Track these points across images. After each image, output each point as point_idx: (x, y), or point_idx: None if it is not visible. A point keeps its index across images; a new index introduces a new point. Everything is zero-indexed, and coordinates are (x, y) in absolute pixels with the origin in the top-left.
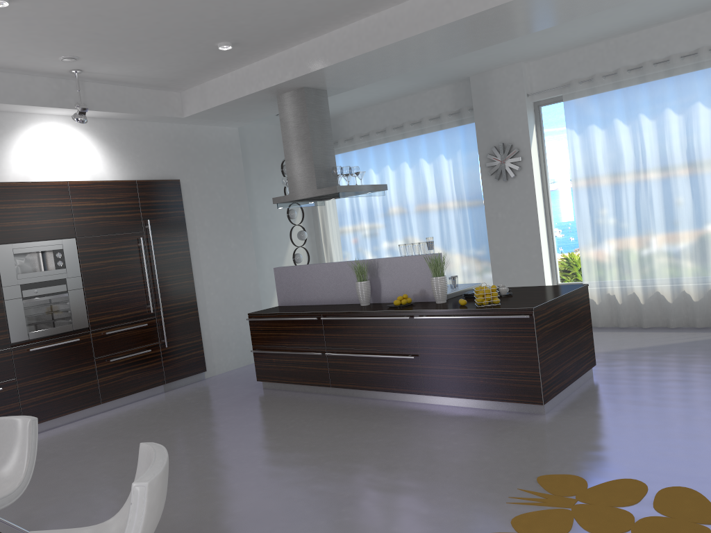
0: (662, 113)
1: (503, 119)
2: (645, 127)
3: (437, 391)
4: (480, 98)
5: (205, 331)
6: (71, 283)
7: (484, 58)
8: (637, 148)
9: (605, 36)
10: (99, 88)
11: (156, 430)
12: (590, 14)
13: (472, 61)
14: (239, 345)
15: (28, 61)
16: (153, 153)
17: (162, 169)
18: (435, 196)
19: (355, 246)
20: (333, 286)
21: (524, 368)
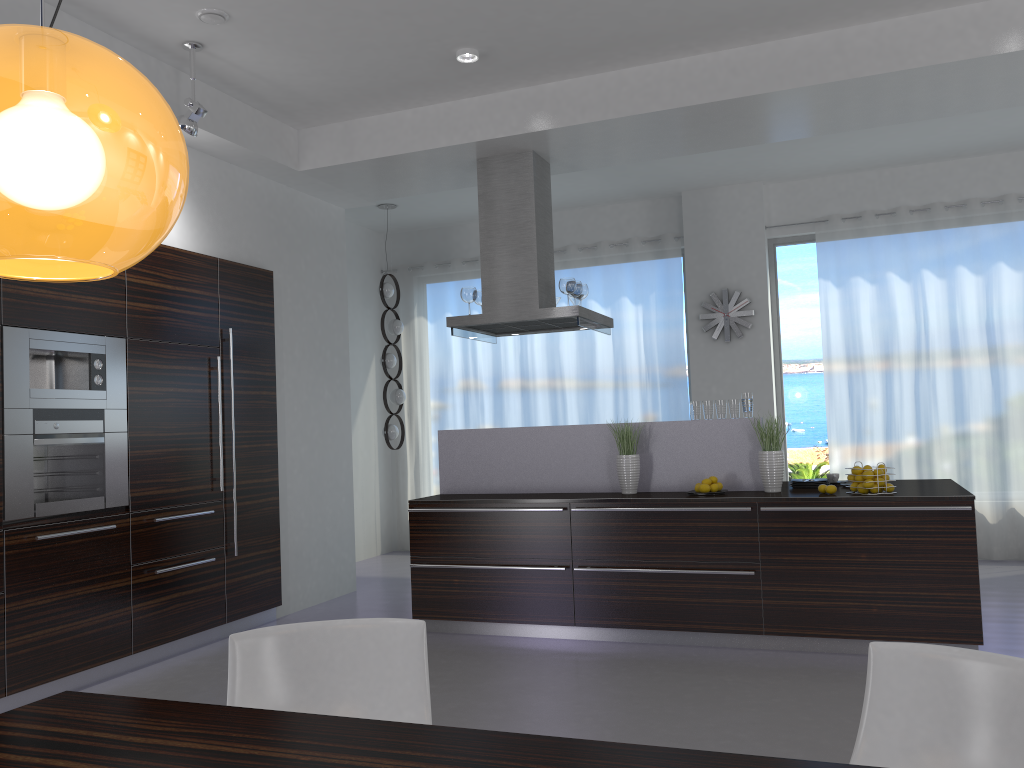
0: (953, 271)
1: (729, 256)
2: (929, 287)
3: (790, 627)
4: (696, 224)
5: (282, 534)
6: (110, 419)
7: (732, 165)
8: (918, 314)
9: (885, 162)
10: (199, 89)
11: None
12: (979, 111)
13: (714, 166)
14: (322, 564)
15: (140, 3)
16: (240, 220)
17: (249, 249)
18: (610, 355)
19: (464, 423)
20: (558, 464)
21: (953, 587)
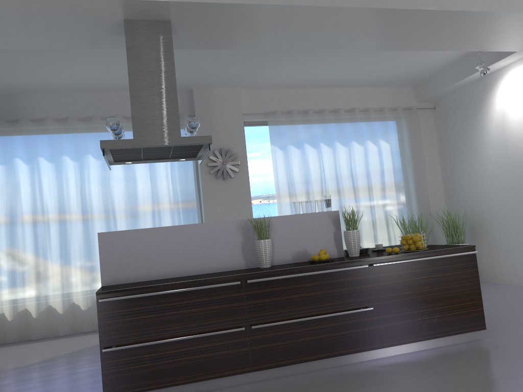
0: (334, 144)
1: (223, 129)
2: (324, 152)
3: (393, 340)
4: (203, 108)
5: None
6: None
7: (236, 72)
8: (320, 166)
9: (303, 84)
10: None
11: None
12: (401, 50)
13: (227, 71)
14: None
15: None
16: None
17: None
18: (149, 189)
19: (34, 240)
20: (205, 252)
21: (470, 299)
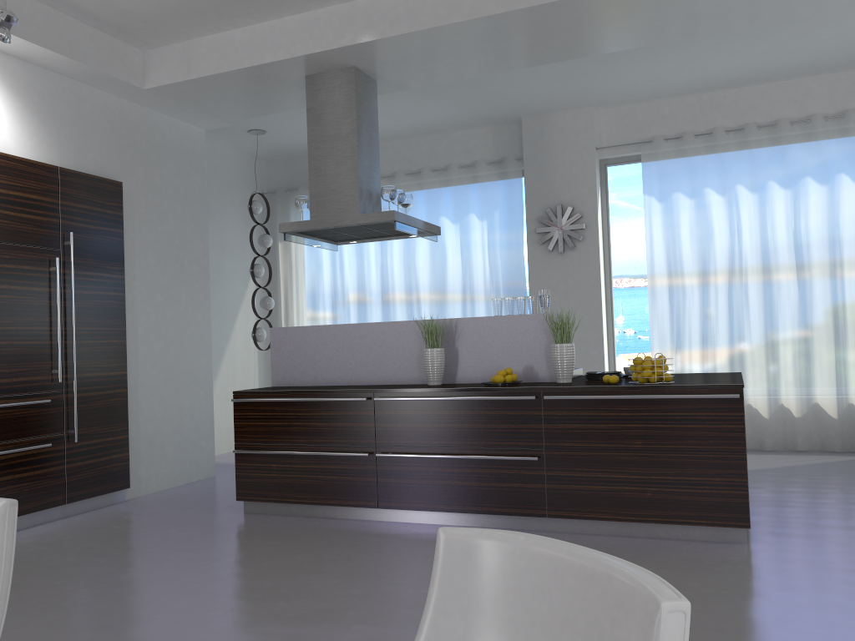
0: (764, 186)
1: (564, 175)
2: (743, 201)
3: (571, 510)
4: (534, 146)
5: (133, 424)
6: None
7: (561, 89)
8: (732, 225)
9: (703, 86)
10: (27, 4)
11: (91, 574)
12: (770, 22)
13: (544, 90)
14: (178, 451)
15: None
16: (88, 134)
17: (97, 161)
18: (459, 266)
19: None
20: (375, 358)
21: (723, 473)
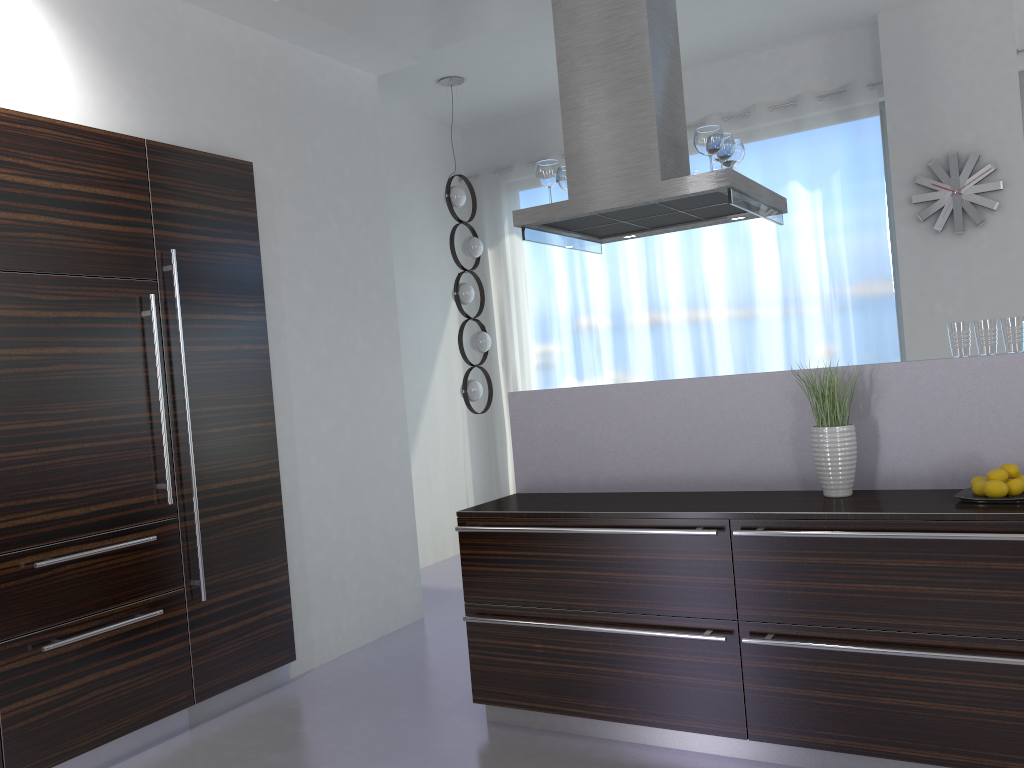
0: None
1: (959, 102)
2: None
3: None
4: (903, 59)
5: (295, 554)
6: None
7: None
8: None
9: None
10: None
11: None
12: None
13: None
14: (366, 588)
15: None
16: (191, 84)
17: (209, 130)
18: (775, 267)
19: (576, 372)
20: (706, 443)
21: None
